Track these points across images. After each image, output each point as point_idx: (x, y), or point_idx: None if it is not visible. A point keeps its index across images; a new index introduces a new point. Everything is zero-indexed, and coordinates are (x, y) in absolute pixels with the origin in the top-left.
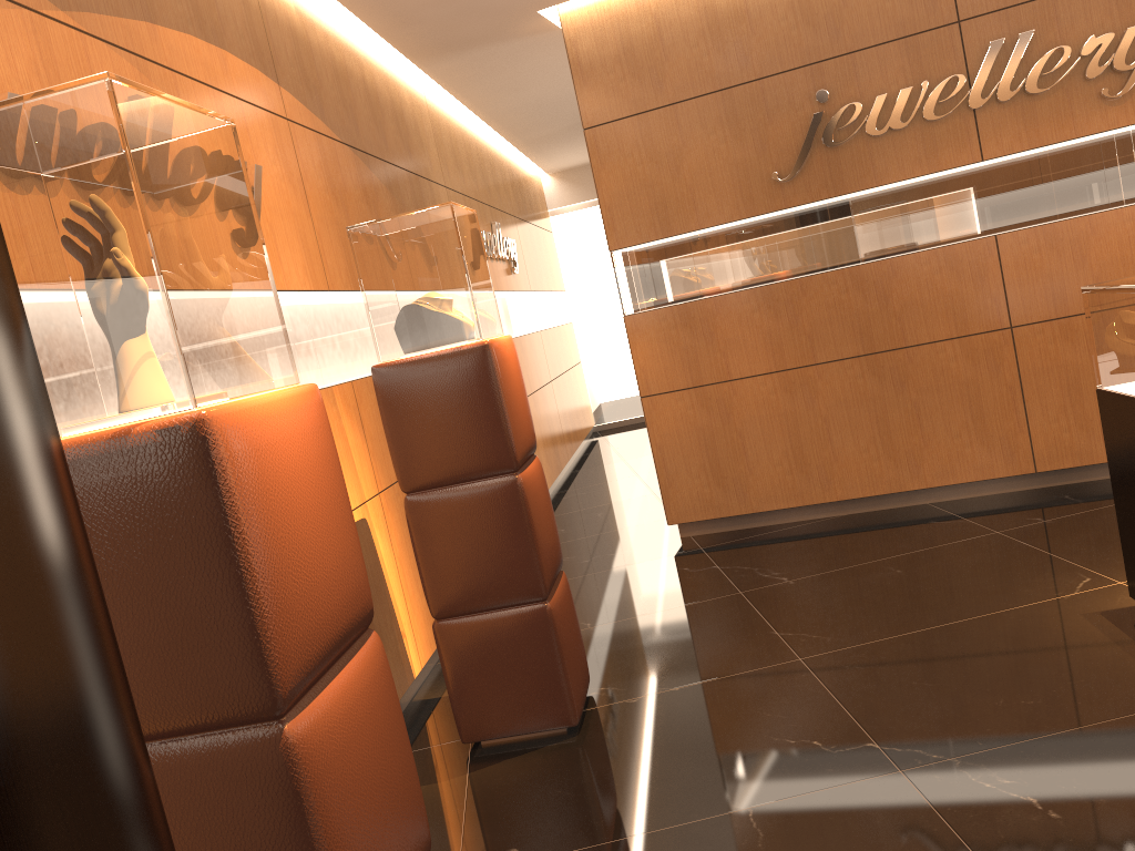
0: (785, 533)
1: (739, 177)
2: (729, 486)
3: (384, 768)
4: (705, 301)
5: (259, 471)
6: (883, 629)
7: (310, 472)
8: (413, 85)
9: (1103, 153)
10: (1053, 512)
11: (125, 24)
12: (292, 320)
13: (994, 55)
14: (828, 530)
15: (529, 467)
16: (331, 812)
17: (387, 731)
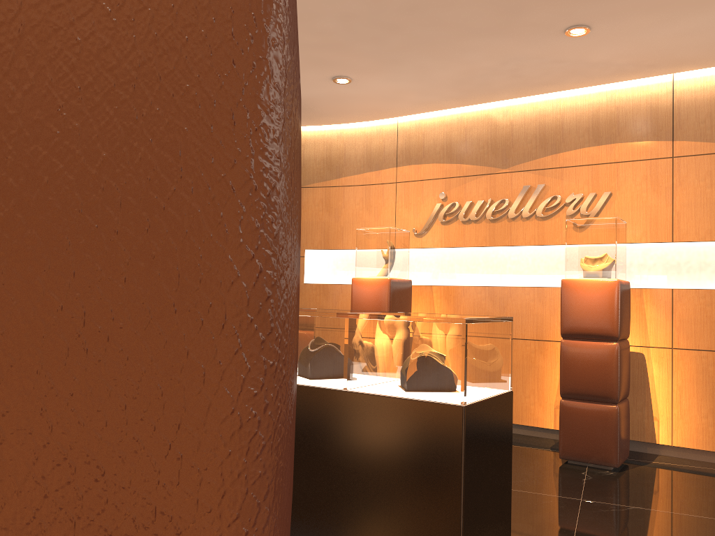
0: None
1: None
2: None
3: None
4: None
5: (357, 289)
6: (594, 520)
7: (372, 292)
8: None
9: None
10: None
11: (537, 161)
12: None
13: None
14: None
15: (585, 341)
16: None
17: None
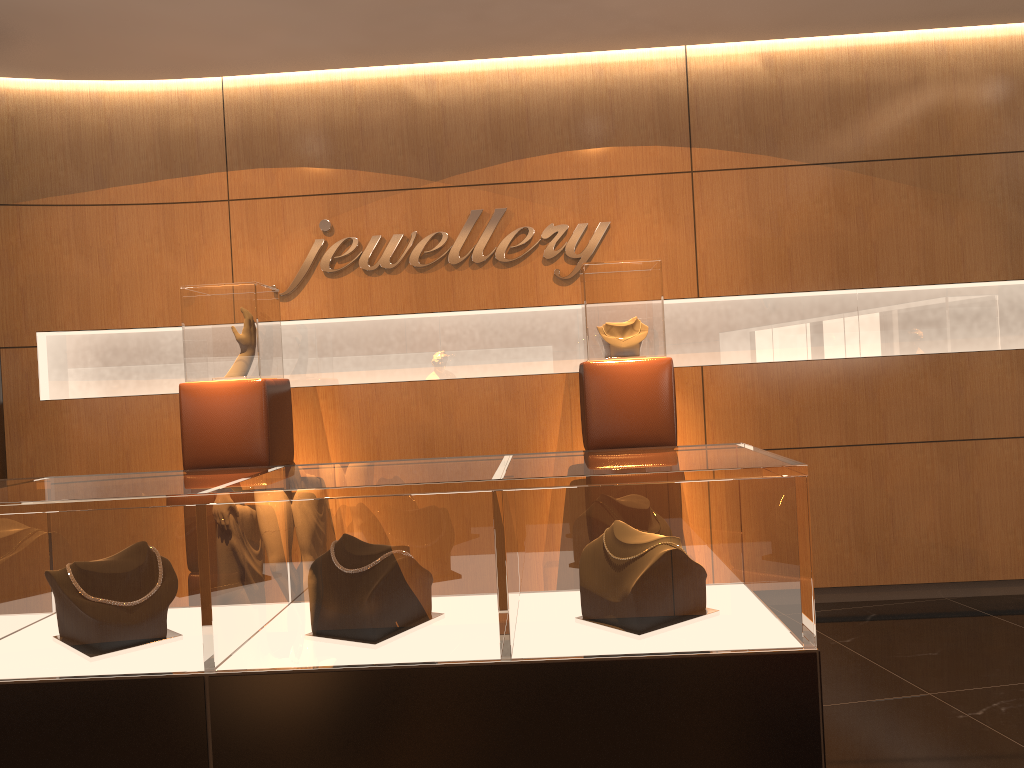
0: None
1: None
2: None
3: None
4: None
5: (194, 404)
6: None
7: (228, 409)
8: None
9: None
10: None
11: (491, 169)
12: None
13: None
14: None
15: None
16: None
17: None
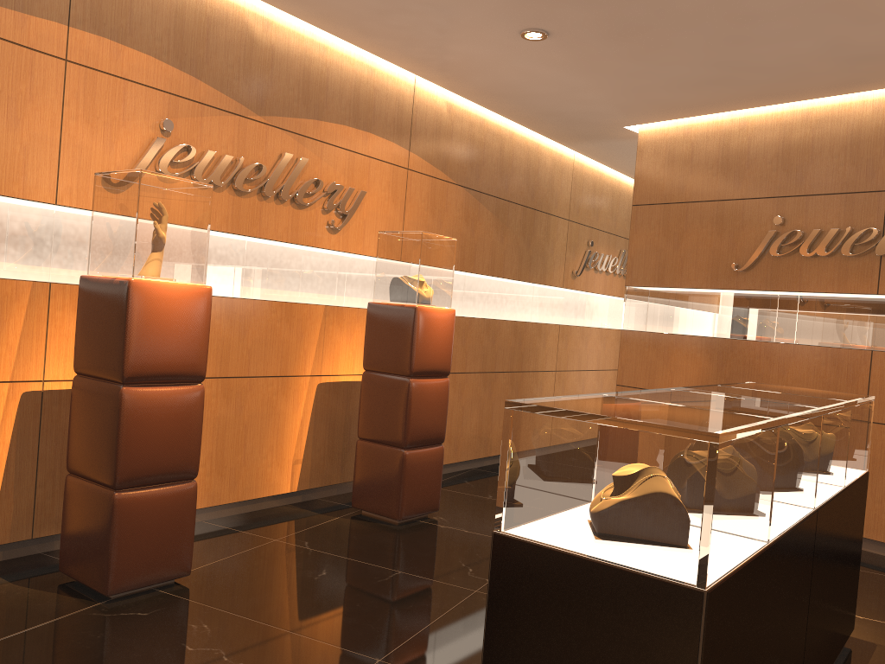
0: None
1: (713, 260)
2: None
3: (171, 427)
4: (670, 336)
5: (147, 304)
6: None
7: (181, 314)
8: (562, 155)
9: None
10: None
11: (298, 121)
12: (358, 270)
13: None
14: None
15: (429, 379)
16: (129, 422)
17: (182, 418)
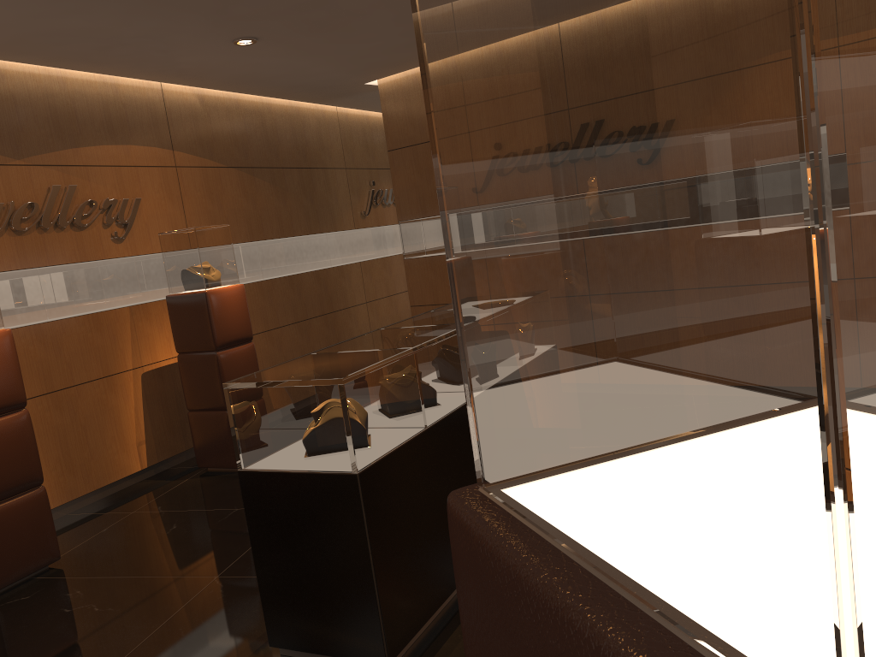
0: None
1: None
2: None
3: (8, 450)
4: (441, 257)
5: None
6: None
7: None
8: (325, 112)
9: None
10: None
11: (58, 154)
12: (153, 267)
13: None
14: None
15: (234, 348)
16: None
17: (16, 440)
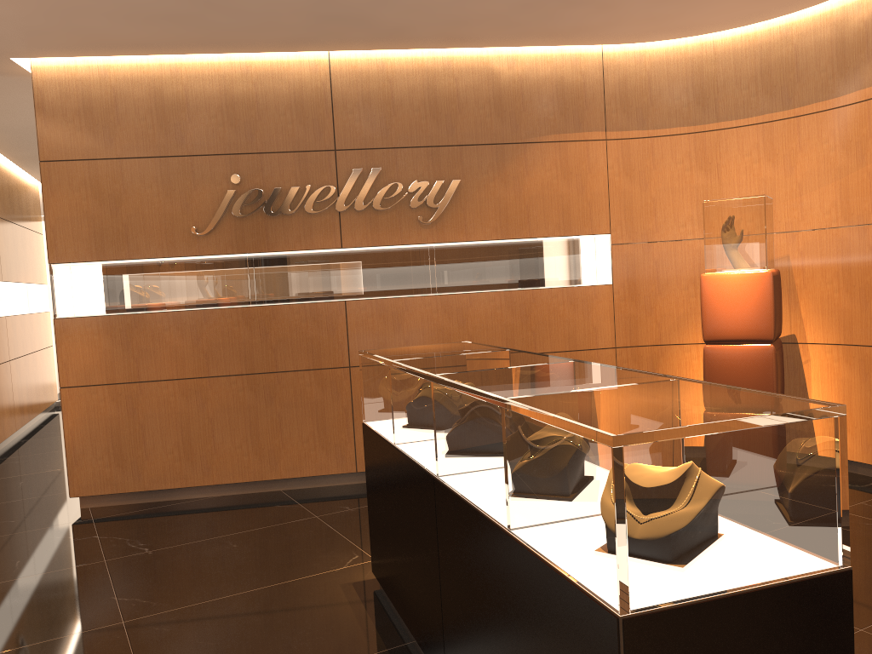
0: (166, 509)
1: (166, 225)
2: (128, 468)
3: None
4: (126, 316)
5: None
6: (200, 595)
7: None
8: None
9: (417, 258)
10: (359, 502)
11: None
12: None
13: (355, 178)
14: (200, 508)
15: None
16: None
17: None
